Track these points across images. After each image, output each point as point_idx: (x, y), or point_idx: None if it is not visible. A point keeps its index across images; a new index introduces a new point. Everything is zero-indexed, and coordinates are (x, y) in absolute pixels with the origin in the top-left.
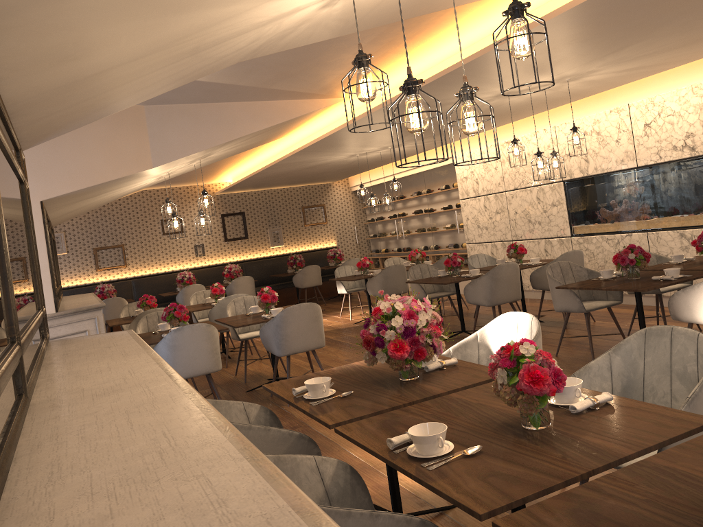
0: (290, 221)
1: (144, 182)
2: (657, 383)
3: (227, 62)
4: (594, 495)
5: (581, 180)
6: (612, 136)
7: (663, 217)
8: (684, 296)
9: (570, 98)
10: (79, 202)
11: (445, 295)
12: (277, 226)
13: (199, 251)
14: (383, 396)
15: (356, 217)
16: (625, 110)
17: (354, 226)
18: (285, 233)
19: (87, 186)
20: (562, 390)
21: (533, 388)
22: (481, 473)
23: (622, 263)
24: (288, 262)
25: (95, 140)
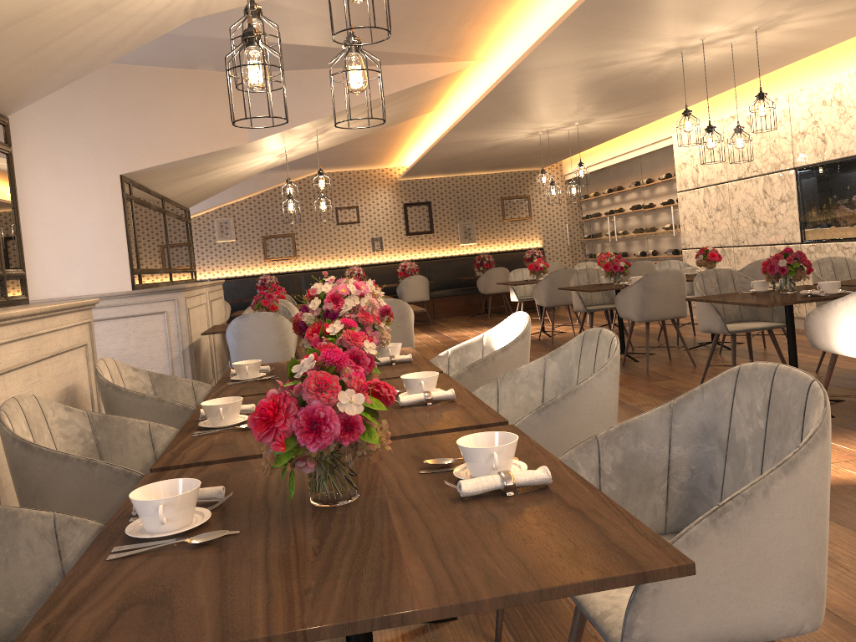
0: (485, 215)
1: (262, 160)
2: None
3: (173, 19)
4: (257, 465)
5: (816, 168)
6: (855, 107)
7: None
8: (820, 316)
9: (790, 55)
10: (185, 179)
11: (610, 308)
12: (469, 220)
13: (376, 245)
14: None
15: (569, 212)
16: None
17: (566, 223)
18: (478, 229)
19: (172, 161)
20: None
21: None
22: (221, 442)
23: (770, 271)
24: (475, 263)
25: (182, 111)
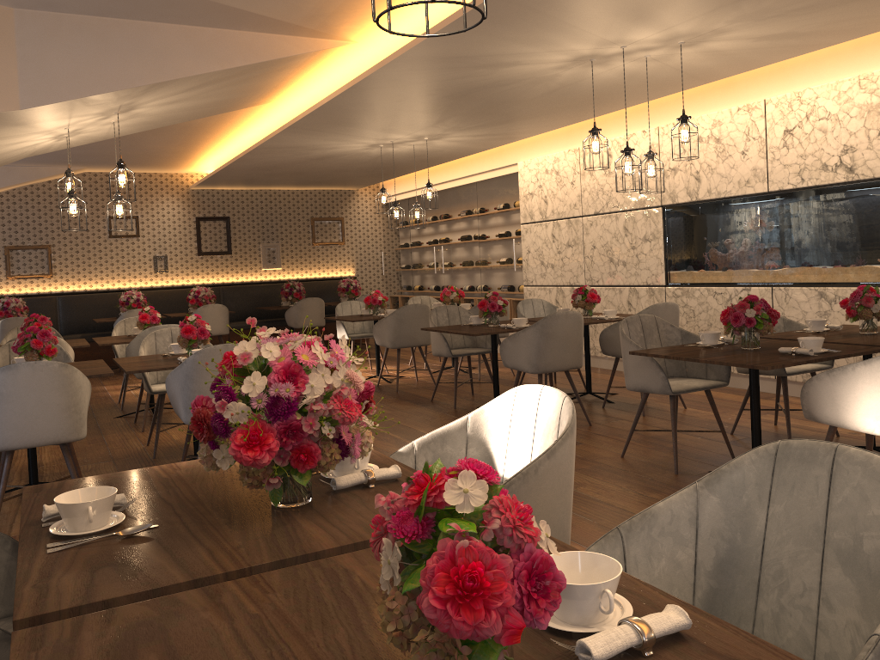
0: (292, 237)
1: (31, 141)
2: (791, 563)
3: None
4: None
5: (687, 207)
6: (736, 146)
7: (797, 266)
8: (829, 382)
9: (683, 82)
10: None
11: (477, 352)
12: (274, 242)
13: (160, 265)
14: (203, 546)
15: (385, 239)
16: (760, 108)
17: (382, 251)
18: (284, 252)
19: None
20: (547, 623)
21: (455, 619)
22: None
23: (735, 322)
24: (283, 291)
25: None
